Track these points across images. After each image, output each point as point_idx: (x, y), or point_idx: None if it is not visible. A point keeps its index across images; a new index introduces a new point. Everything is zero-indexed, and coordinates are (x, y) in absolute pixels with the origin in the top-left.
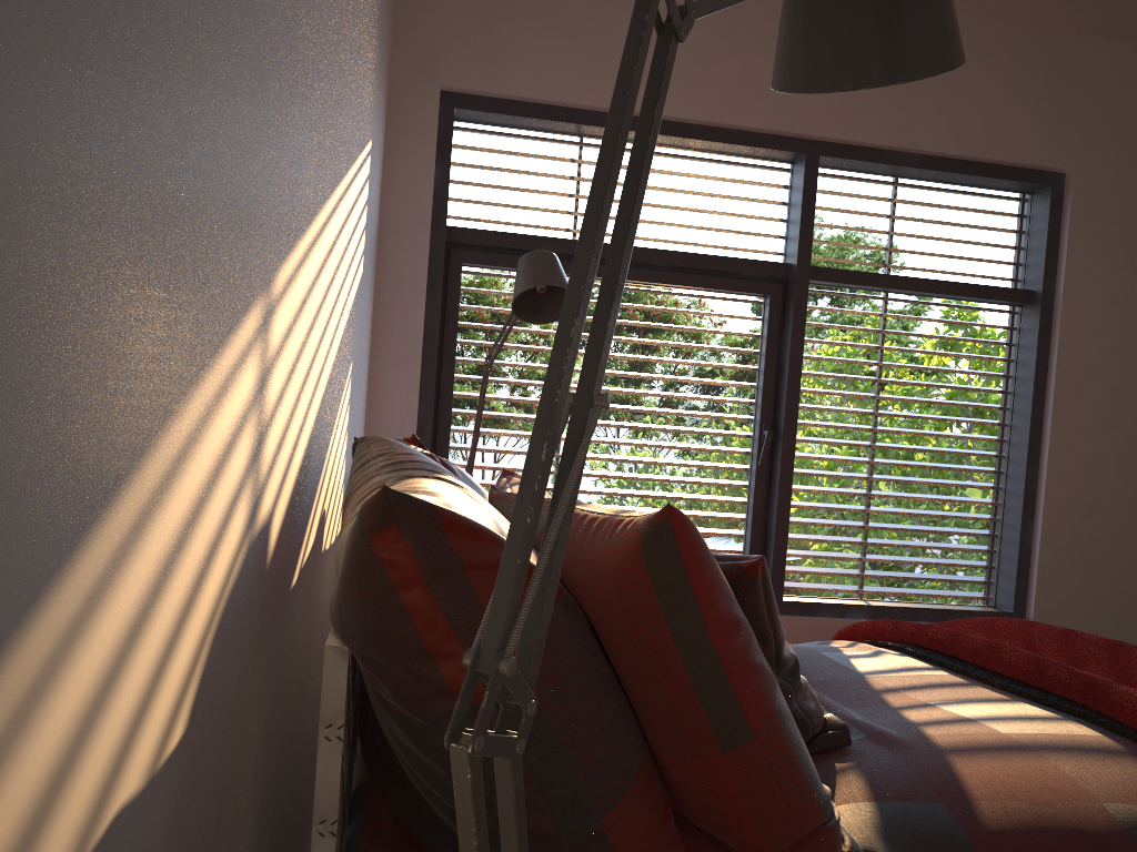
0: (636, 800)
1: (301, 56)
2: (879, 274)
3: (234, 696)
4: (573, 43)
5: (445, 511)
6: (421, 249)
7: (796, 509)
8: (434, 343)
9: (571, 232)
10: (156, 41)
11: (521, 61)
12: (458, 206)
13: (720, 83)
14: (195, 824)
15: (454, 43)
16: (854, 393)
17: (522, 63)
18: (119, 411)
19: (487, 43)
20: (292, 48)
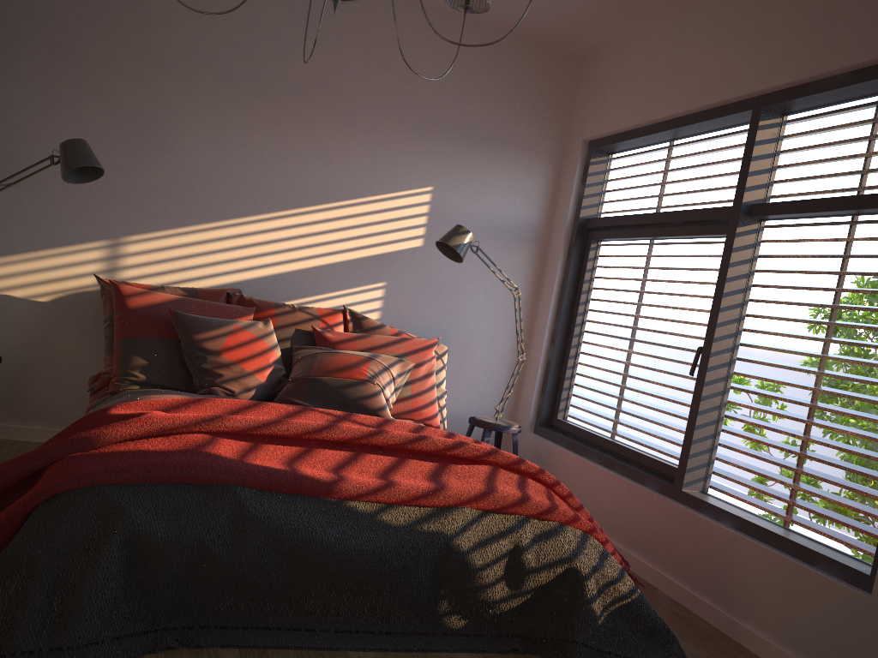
0: (112, 357)
1: (151, 189)
2: (808, 200)
3: (95, 315)
4: (633, 88)
5: (102, 280)
6: (562, 234)
7: (728, 421)
8: (564, 287)
9: (642, 209)
10: (15, 207)
11: (611, 110)
12: (601, 206)
13: (696, 79)
14: (59, 323)
15: (590, 112)
16: (787, 317)
17: (611, 111)
18: (4, 247)
19: (601, 106)
20: (135, 190)
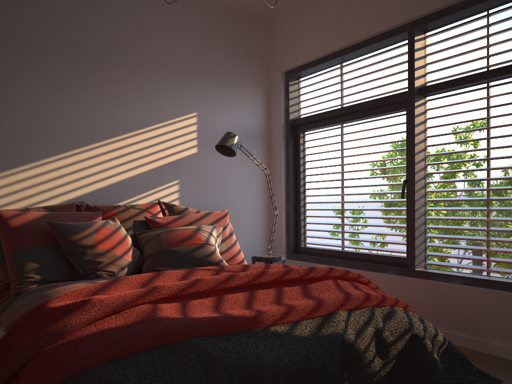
0: (2, 268)
1: (1, 138)
2: (461, 77)
3: None
4: (313, 33)
5: None
6: (280, 131)
7: (433, 220)
8: (288, 164)
9: (333, 107)
10: None
11: (300, 50)
12: (301, 110)
13: (362, 19)
14: None
15: (283, 54)
16: (461, 150)
17: (300, 50)
18: None
19: (291, 49)
20: None
